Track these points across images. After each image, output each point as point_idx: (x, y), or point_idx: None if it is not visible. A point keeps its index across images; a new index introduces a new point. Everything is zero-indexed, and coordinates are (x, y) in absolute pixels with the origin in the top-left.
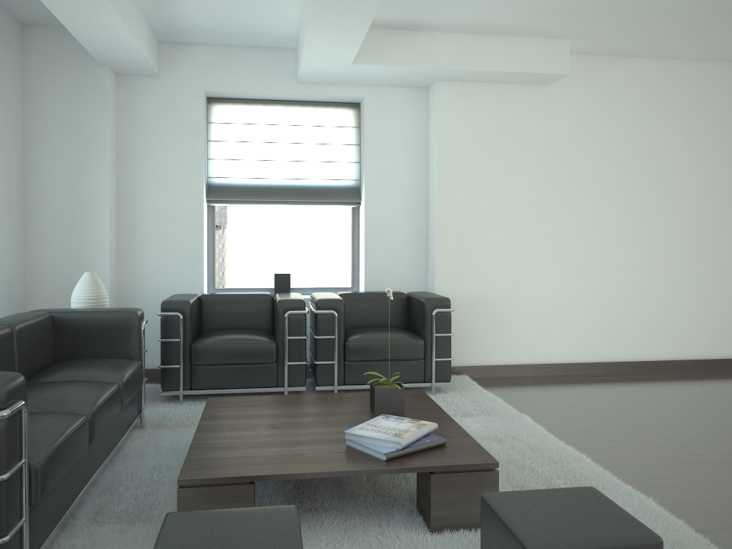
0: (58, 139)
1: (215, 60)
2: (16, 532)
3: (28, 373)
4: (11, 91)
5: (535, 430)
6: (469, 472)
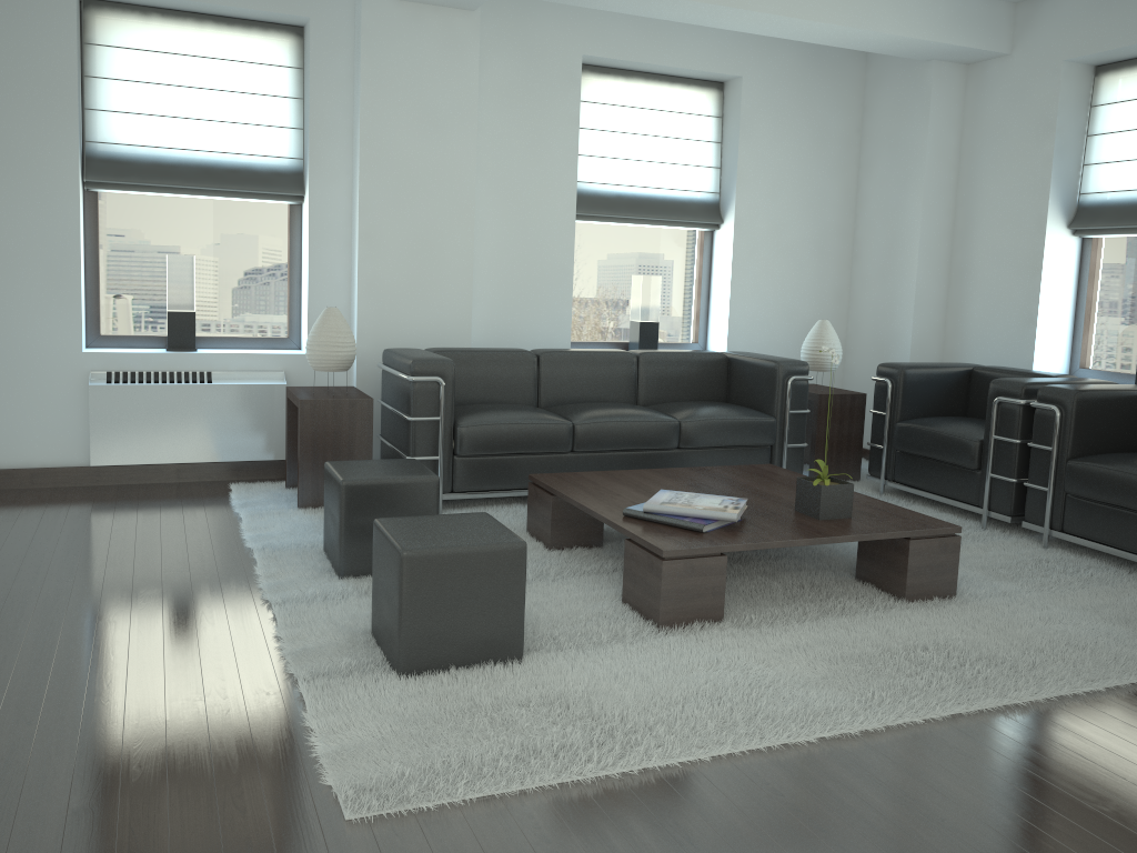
0: (883, 164)
1: (1081, 7)
2: (428, 461)
3: (660, 401)
4: (832, 116)
5: (1131, 672)
6: (647, 551)
